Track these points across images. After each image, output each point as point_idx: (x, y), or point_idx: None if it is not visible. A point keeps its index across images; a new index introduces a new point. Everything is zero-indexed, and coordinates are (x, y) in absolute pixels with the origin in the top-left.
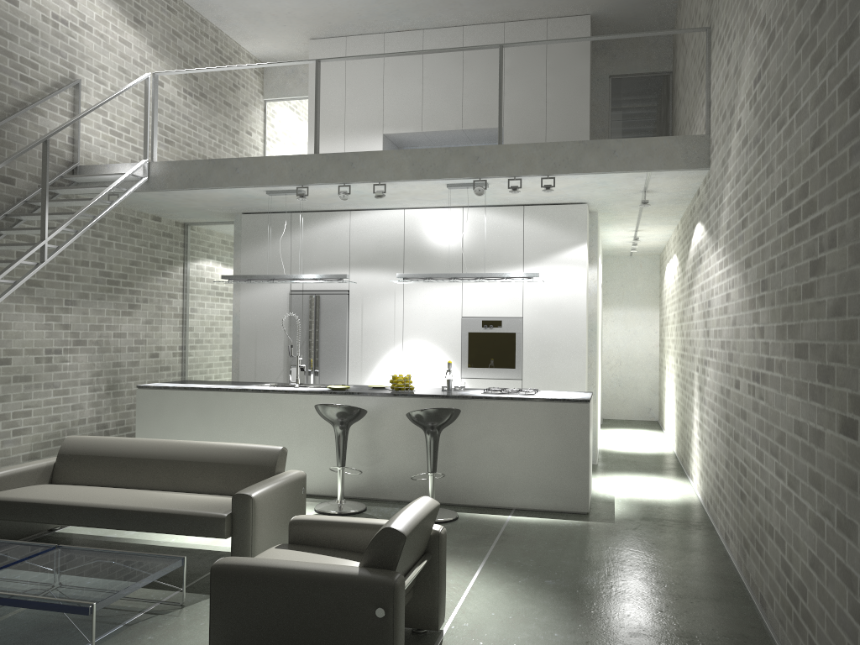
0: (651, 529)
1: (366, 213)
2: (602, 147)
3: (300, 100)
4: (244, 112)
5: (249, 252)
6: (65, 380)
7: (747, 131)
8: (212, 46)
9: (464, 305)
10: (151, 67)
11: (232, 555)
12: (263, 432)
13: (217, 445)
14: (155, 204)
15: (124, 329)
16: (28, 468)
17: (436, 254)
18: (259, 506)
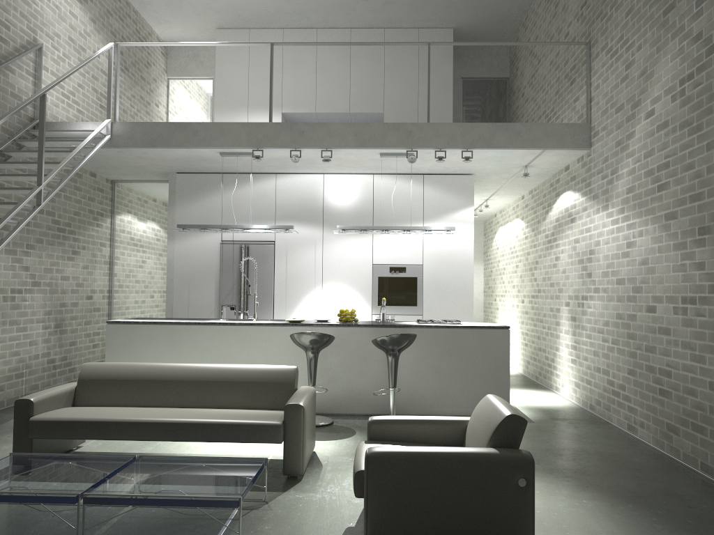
0: (566, 426)
1: (290, 176)
2: (510, 128)
3: (200, 80)
4: (154, 87)
5: (182, 206)
6: (25, 317)
7: (668, 118)
8: (133, 26)
9: (374, 254)
10: (91, 39)
11: (284, 458)
12: (229, 360)
13: (236, 366)
14: (103, 161)
15: (68, 273)
16: (58, 392)
17: (351, 211)
18: (306, 414)
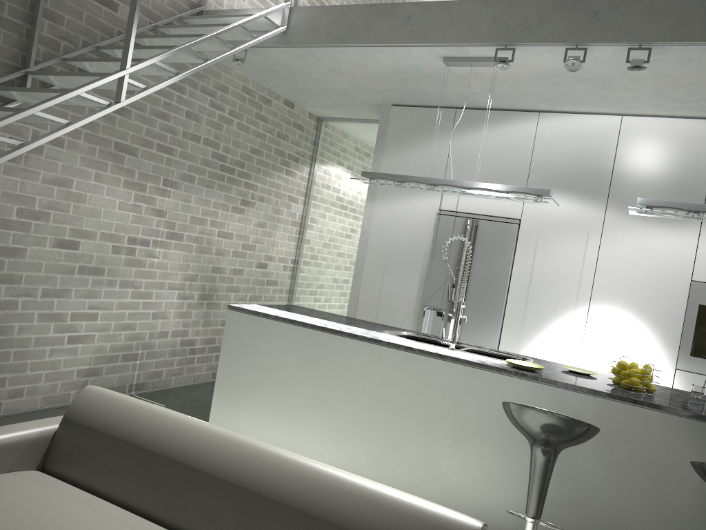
0: None
1: (562, 117)
2: None
3: None
4: None
5: (393, 154)
6: (149, 280)
7: None
8: None
9: (697, 263)
10: None
11: None
12: (394, 412)
13: (337, 480)
14: (290, 77)
15: (232, 229)
16: None
17: (663, 183)
18: None
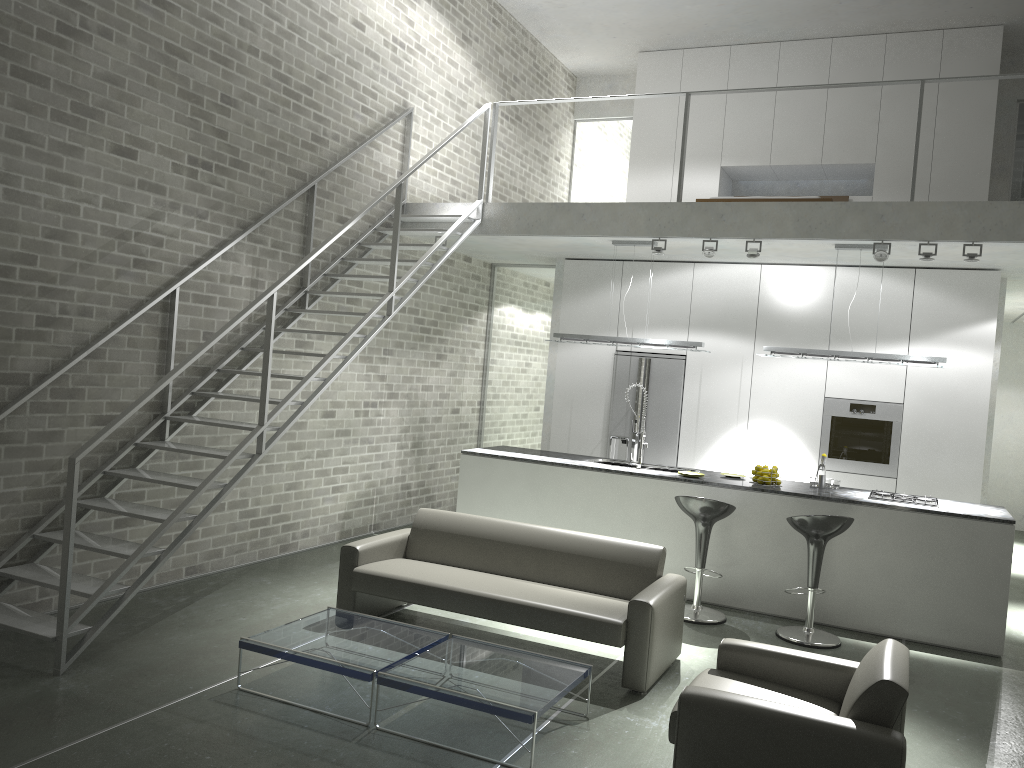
0: None
1: (713, 267)
2: None
3: (616, 121)
4: (555, 135)
5: (570, 303)
6: (378, 435)
7: None
8: (530, 61)
9: (828, 383)
10: (474, 89)
11: (624, 666)
12: (601, 517)
13: (587, 537)
14: (476, 246)
15: (431, 382)
16: (388, 540)
17: (797, 319)
18: (657, 615)
